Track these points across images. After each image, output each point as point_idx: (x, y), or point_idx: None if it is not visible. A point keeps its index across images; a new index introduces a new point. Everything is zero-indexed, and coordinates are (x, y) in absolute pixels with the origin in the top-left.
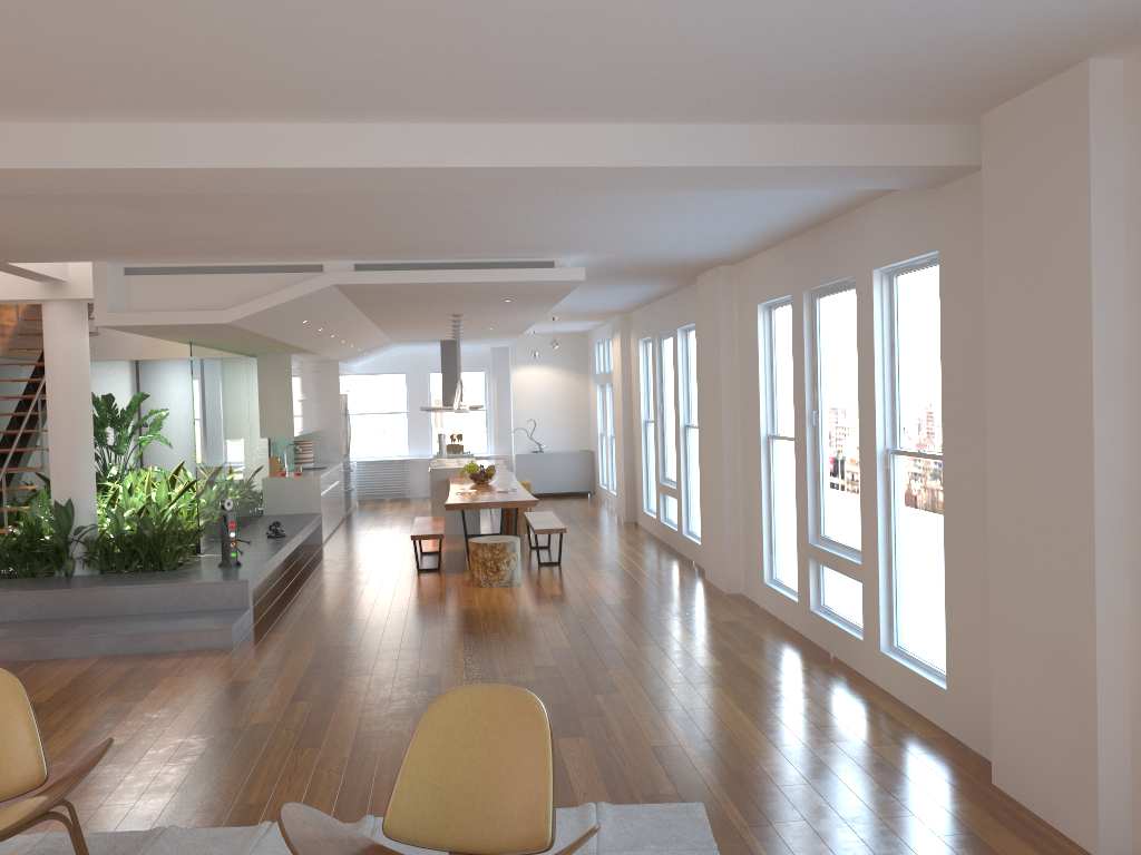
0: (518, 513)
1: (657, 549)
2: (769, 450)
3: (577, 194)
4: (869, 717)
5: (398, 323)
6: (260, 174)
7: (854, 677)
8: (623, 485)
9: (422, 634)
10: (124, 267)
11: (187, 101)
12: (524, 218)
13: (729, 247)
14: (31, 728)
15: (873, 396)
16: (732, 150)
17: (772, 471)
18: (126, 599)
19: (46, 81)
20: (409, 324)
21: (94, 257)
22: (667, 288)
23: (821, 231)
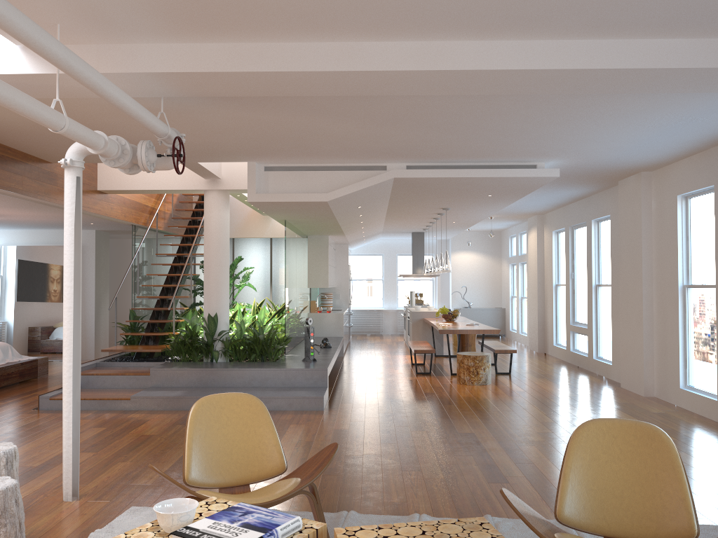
0: (469, 342)
1: (572, 368)
2: (684, 295)
3: (603, 101)
4: None
5: (401, 215)
6: (423, 76)
7: None
8: (536, 328)
9: (444, 409)
10: (264, 166)
11: (397, 21)
12: (547, 125)
13: (663, 154)
14: (274, 435)
15: None
16: None
17: (687, 310)
18: (252, 377)
19: (321, 4)
20: (406, 216)
21: (251, 158)
22: (588, 192)
23: None
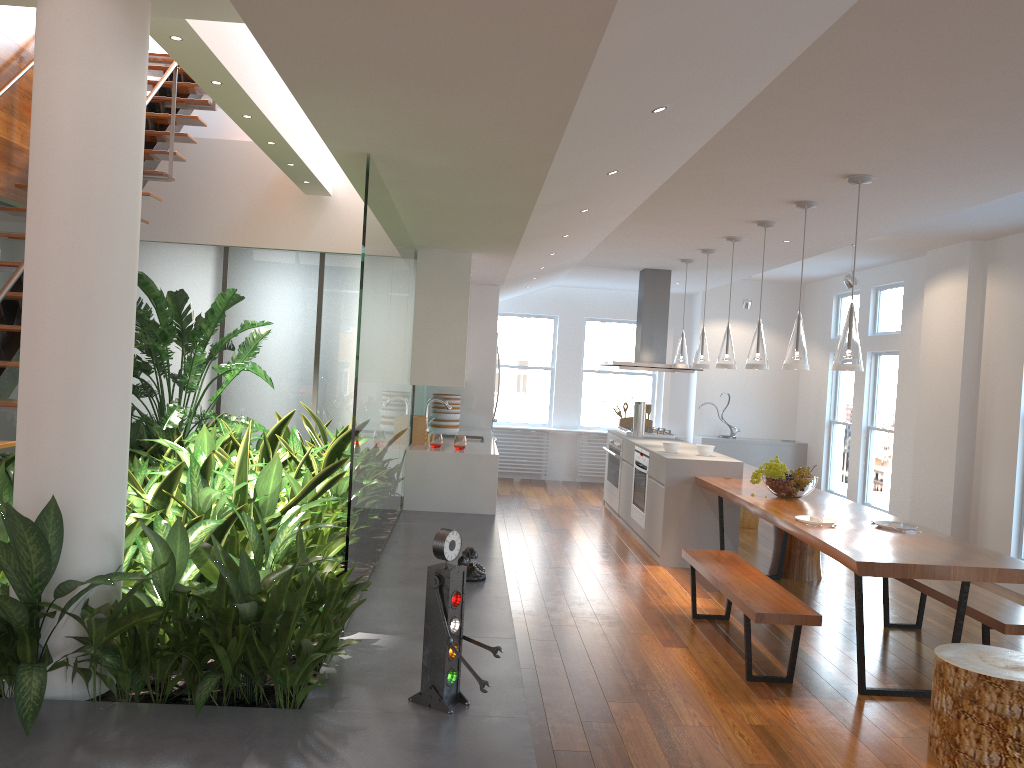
0: (810, 546)
1: None
2: None
3: None
4: None
5: (686, 203)
6: None
7: None
8: (945, 510)
9: None
10: None
11: None
12: None
13: None
14: None
15: None
16: None
17: None
18: None
19: None
20: (695, 210)
21: None
22: None
23: None
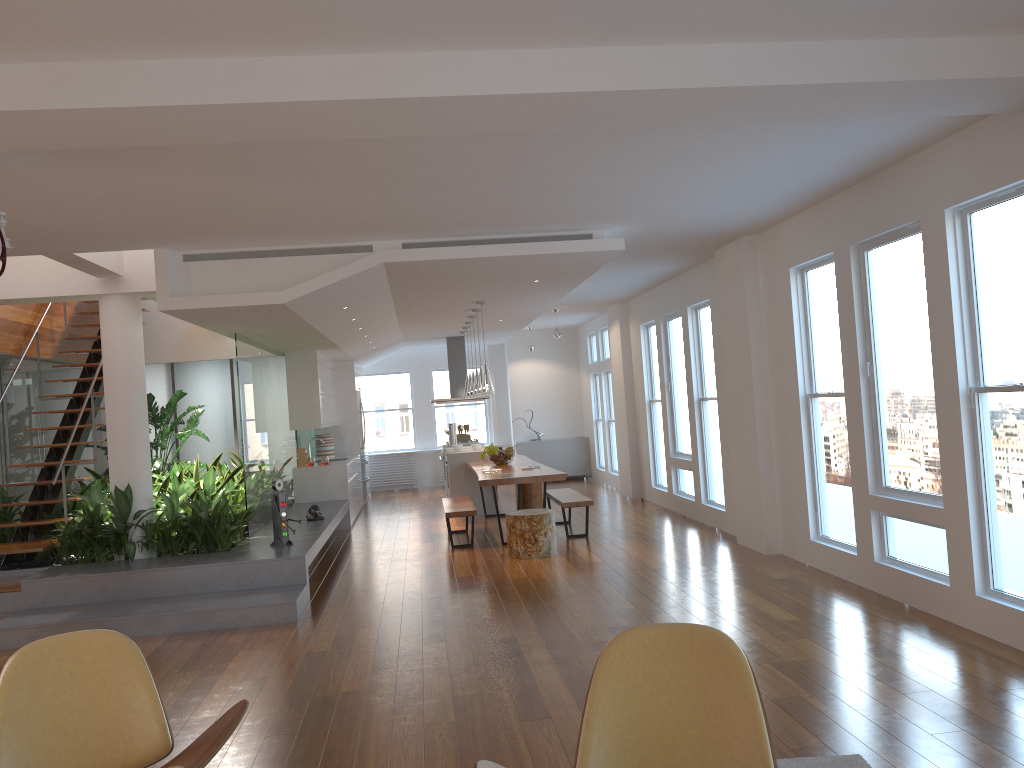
0: (534, 493)
1: (676, 519)
2: (808, 409)
3: (657, 139)
4: (985, 662)
5: (419, 315)
6: (367, 108)
7: (943, 624)
8: (628, 464)
9: (481, 602)
10: (183, 254)
11: (306, 22)
12: (588, 176)
13: (765, 211)
14: (152, 694)
15: (951, 336)
16: (847, 66)
17: (813, 429)
18: (187, 579)
19: None
20: (428, 316)
21: (157, 243)
22: (678, 268)
23: (871, 182)
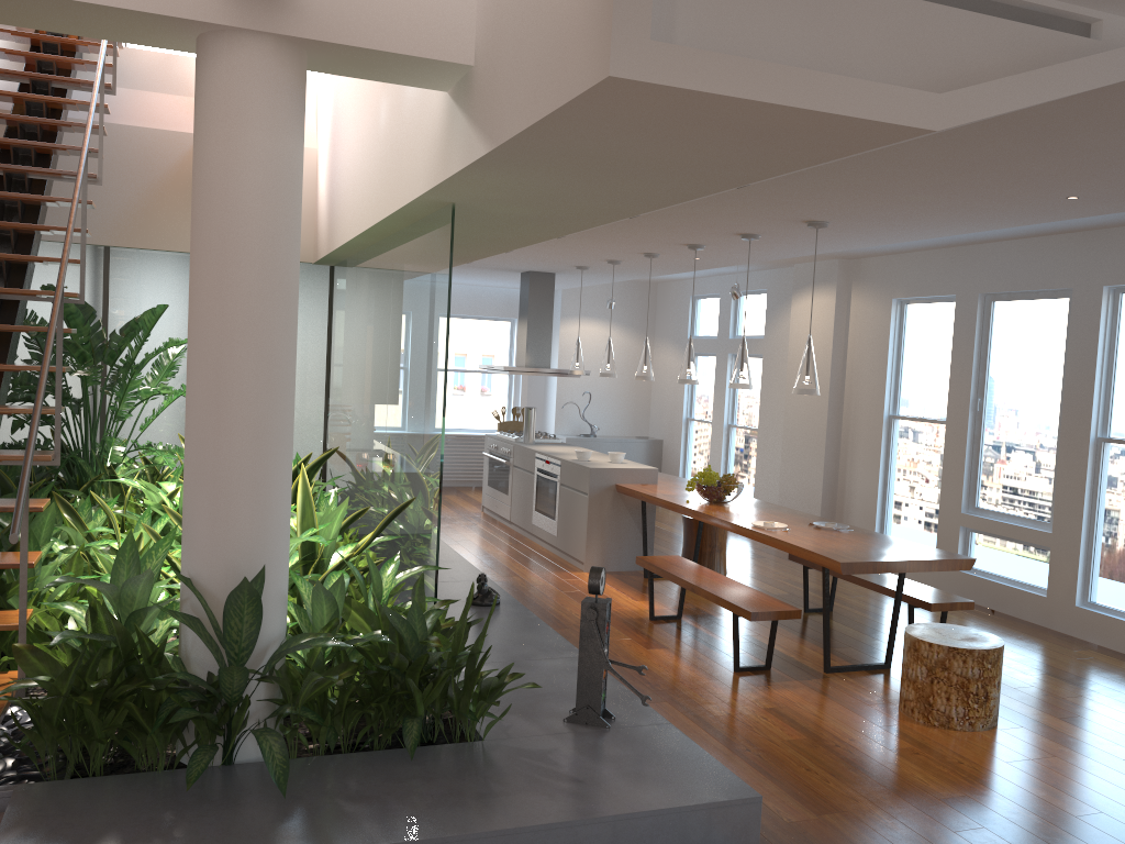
0: (719, 544)
1: (1005, 621)
2: None
3: None
4: None
5: (640, 229)
6: None
7: None
8: (814, 502)
9: None
10: None
11: None
12: None
13: None
14: None
15: None
16: None
17: None
18: None
19: None
20: (642, 234)
21: None
22: None
23: None
